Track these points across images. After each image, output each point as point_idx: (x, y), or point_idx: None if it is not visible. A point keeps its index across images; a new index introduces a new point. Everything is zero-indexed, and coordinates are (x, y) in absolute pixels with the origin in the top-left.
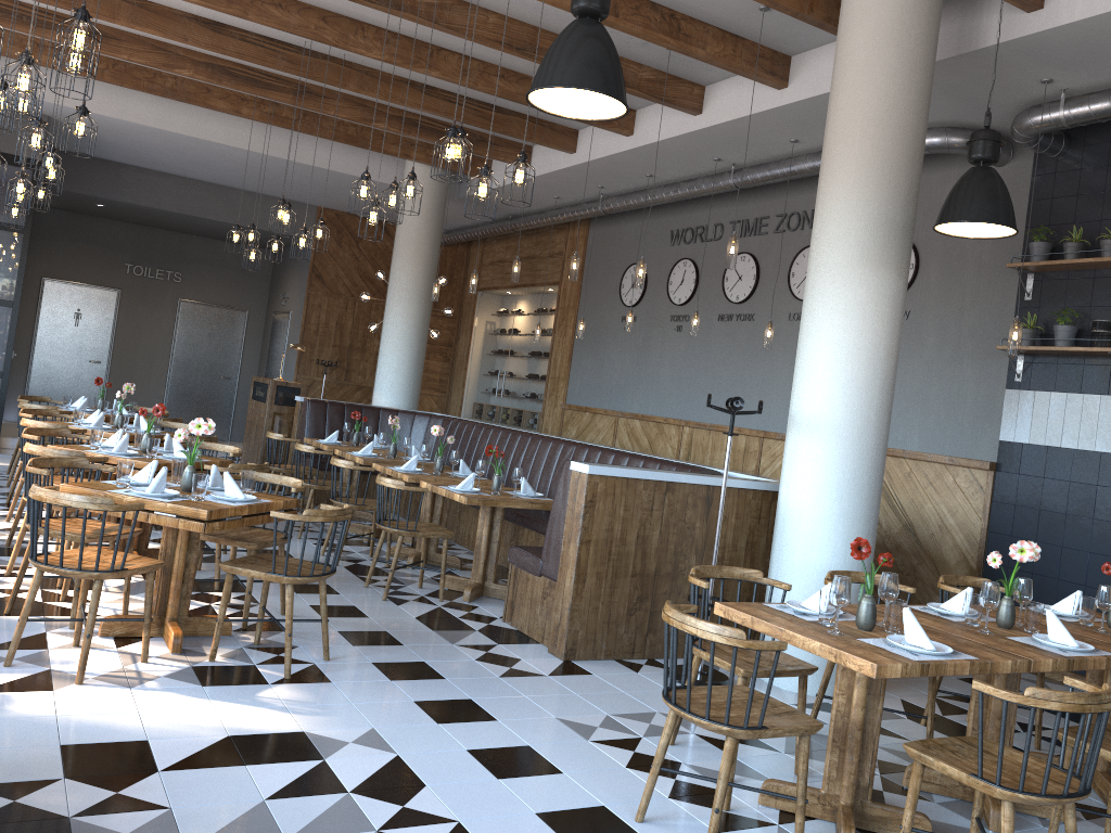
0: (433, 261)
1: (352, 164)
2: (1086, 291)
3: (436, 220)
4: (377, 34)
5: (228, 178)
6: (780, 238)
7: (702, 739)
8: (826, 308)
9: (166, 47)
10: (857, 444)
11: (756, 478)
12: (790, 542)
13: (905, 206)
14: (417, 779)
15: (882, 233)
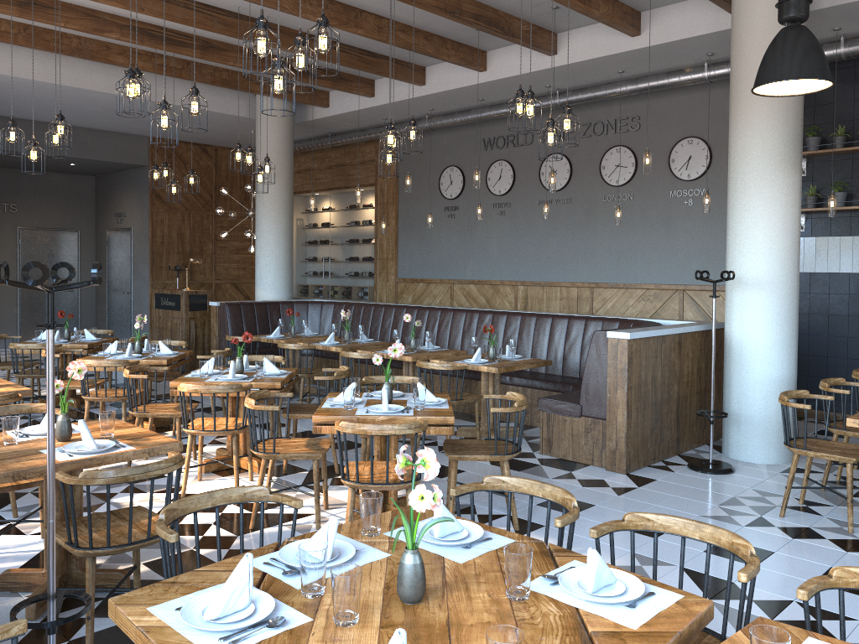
0: (291, 178)
1: (209, 101)
2: (847, 168)
3: (290, 144)
4: (319, 1)
5: (79, 119)
6: (587, 141)
7: (787, 508)
8: (758, 201)
9: (95, 13)
10: (789, 292)
11: (674, 322)
12: (749, 365)
13: (801, 125)
14: (721, 579)
15: (792, 146)
